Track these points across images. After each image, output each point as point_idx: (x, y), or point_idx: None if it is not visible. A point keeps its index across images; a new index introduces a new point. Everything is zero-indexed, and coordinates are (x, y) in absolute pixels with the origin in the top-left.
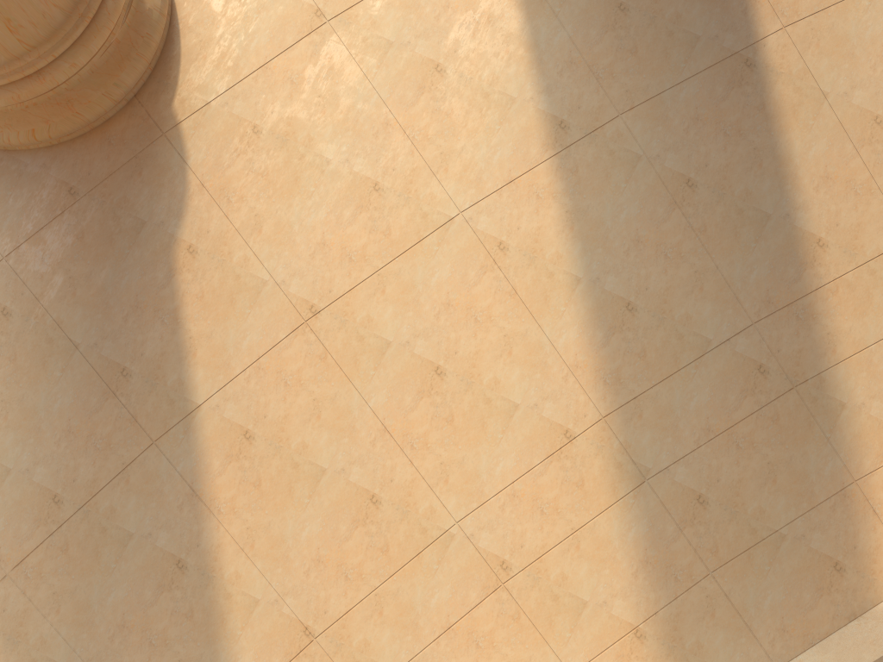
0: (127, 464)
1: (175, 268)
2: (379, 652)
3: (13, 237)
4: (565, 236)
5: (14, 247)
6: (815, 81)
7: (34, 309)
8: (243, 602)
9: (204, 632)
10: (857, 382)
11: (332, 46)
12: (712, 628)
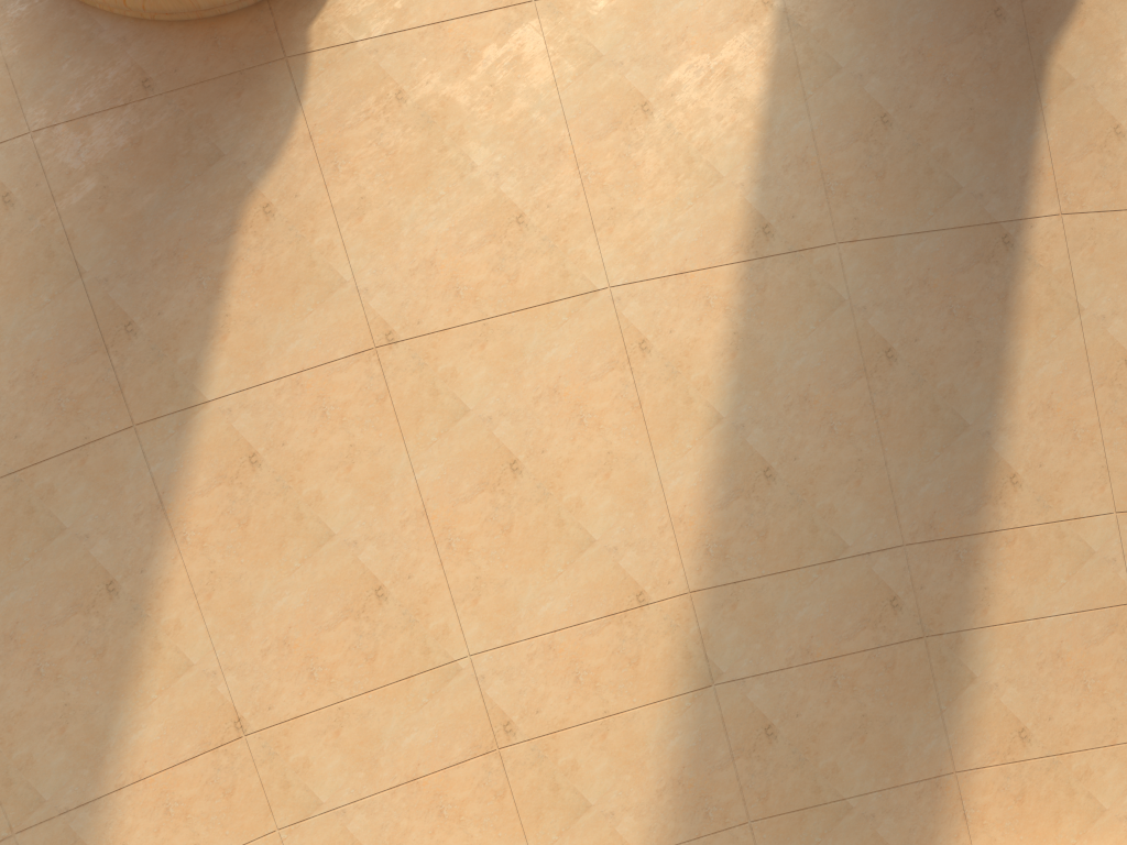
0: (90, 440)
1: (239, 224)
2: (318, 779)
3: (51, 111)
4: (722, 361)
5: (48, 124)
6: (1074, 290)
7: (44, 209)
8: (173, 660)
9: (110, 680)
10: (998, 657)
11: (528, 33)
12: None
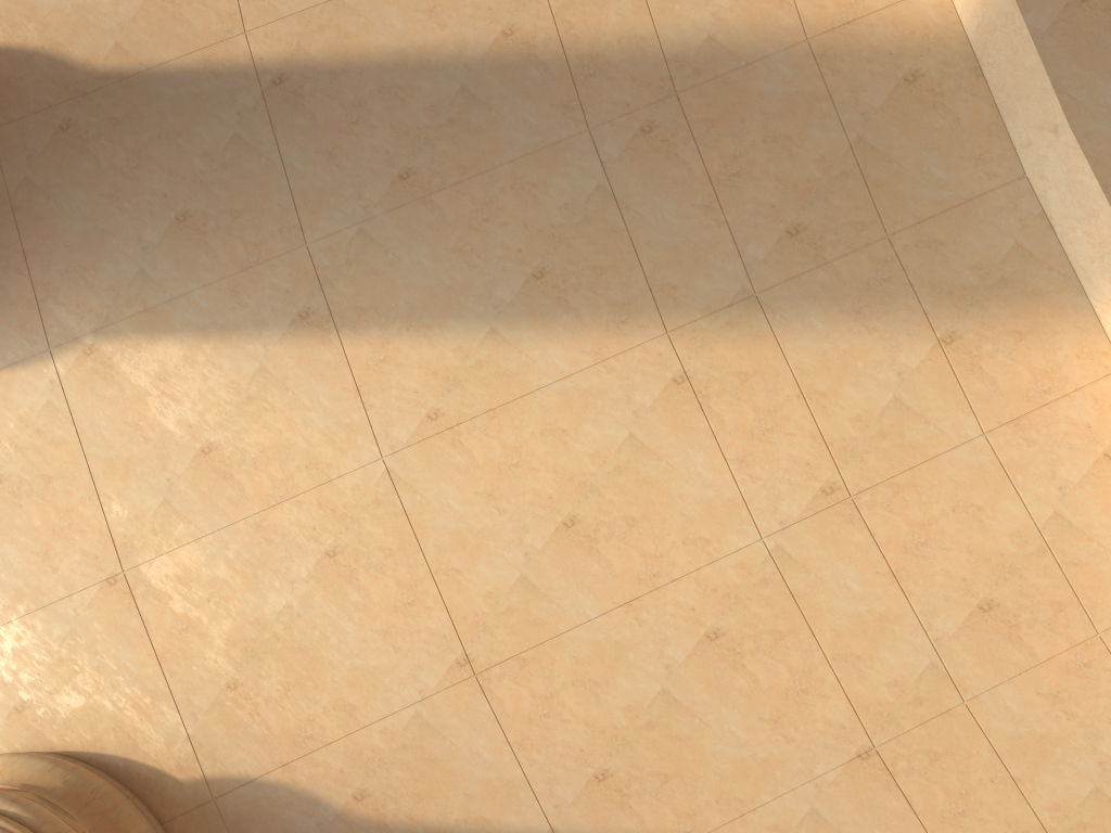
0: None
1: (377, 821)
2: (908, 669)
3: None
4: (437, 337)
5: None
6: (315, 6)
7: None
8: (810, 828)
9: None
10: (685, 16)
11: (154, 572)
12: (959, 246)
